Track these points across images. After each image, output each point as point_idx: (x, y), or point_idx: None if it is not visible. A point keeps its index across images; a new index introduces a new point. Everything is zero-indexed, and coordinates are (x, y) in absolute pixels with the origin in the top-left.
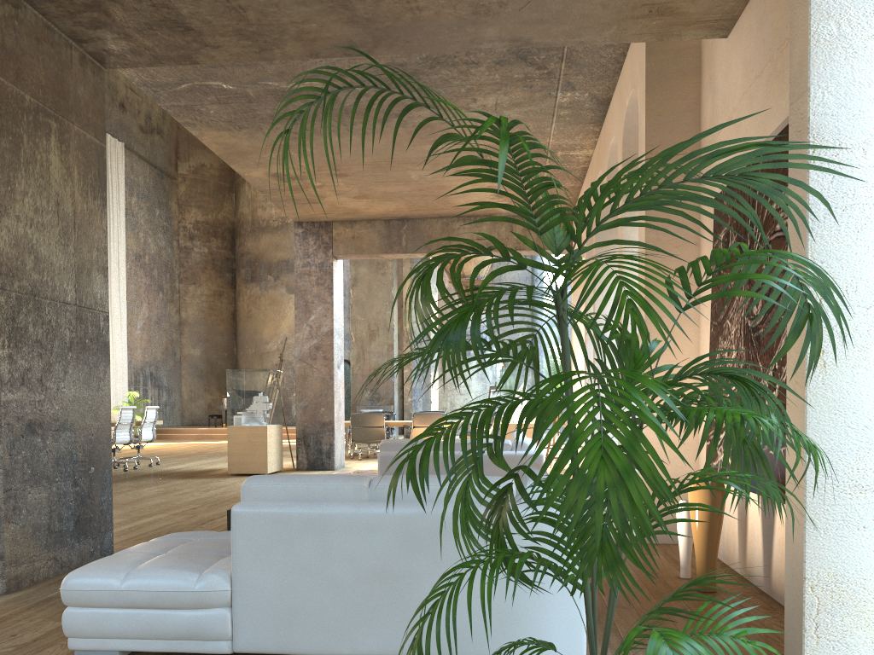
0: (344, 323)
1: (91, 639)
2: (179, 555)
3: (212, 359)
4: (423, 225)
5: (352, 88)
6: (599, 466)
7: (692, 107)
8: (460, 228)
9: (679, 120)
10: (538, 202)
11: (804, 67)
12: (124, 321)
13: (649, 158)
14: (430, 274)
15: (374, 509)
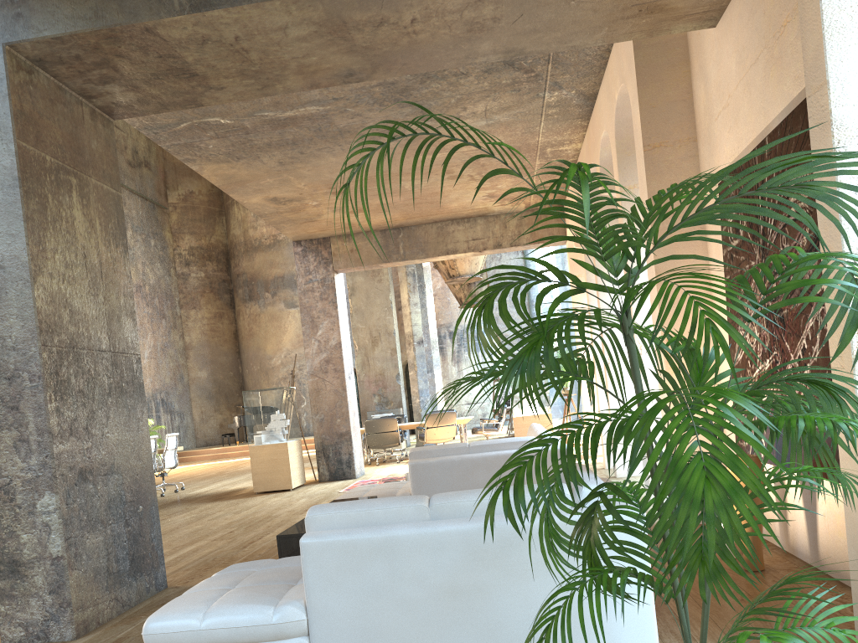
0: None
1: None
2: (249, 589)
3: (219, 379)
4: (419, 231)
5: (404, 137)
6: (705, 487)
7: (684, 96)
8: (455, 231)
9: (673, 110)
10: (603, 231)
11: (820, 61)
12: None
13: (647, 150)
14: (491, 304)
15: (438, 528)
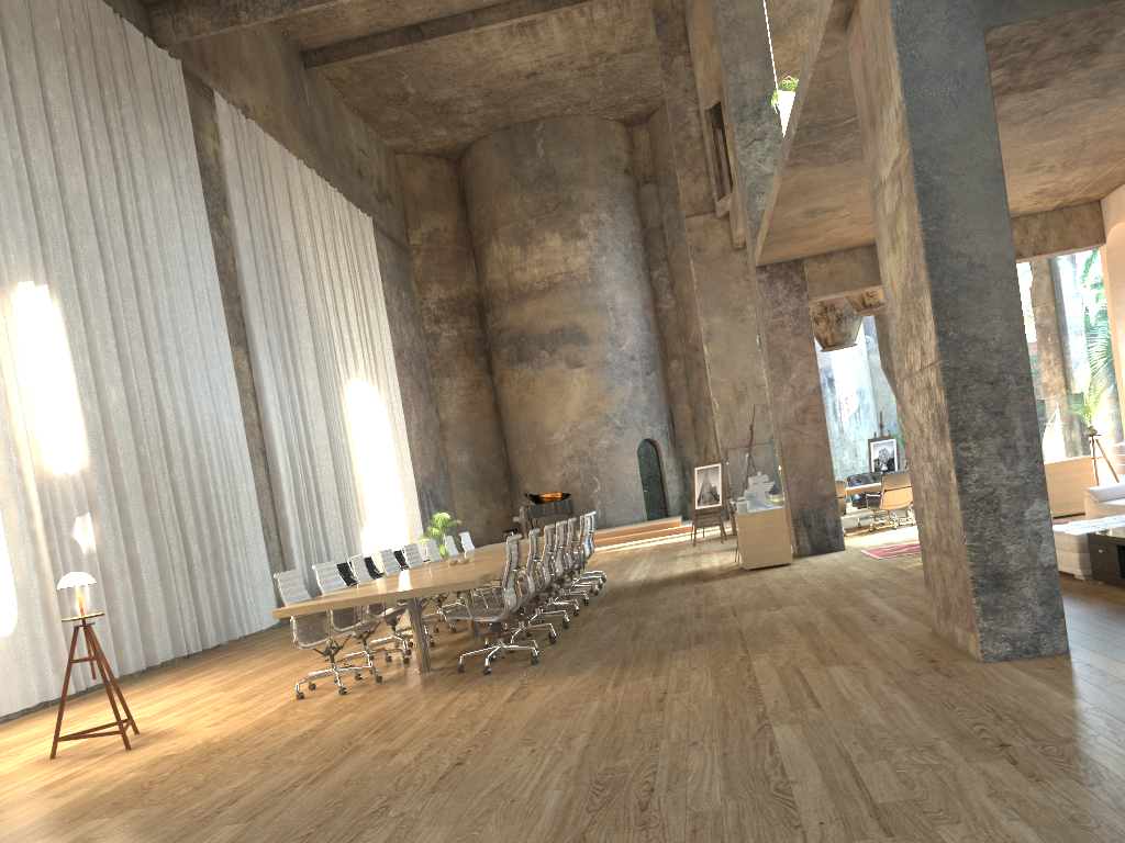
0: (640, 394)
1: None
2: None
3: (482, 464)
4: None
5: None
6: None
7: None
8: None
9: None
10: None
11: None
12: (404, 432)
13: None
14: None
15: None
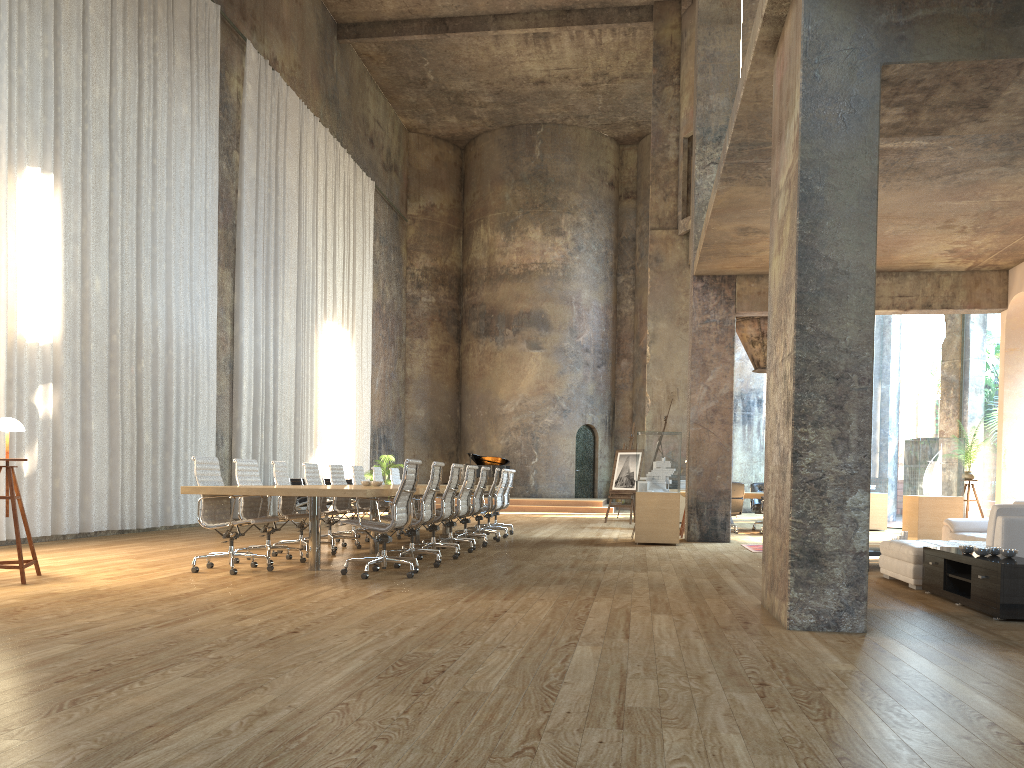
0: (588, 384)
1: None
2: None
3: (436, 421)
4: None
5: None
6: None
7: None
8: (879, 285)
9: None
10: None
11: None
12: (369, 378)
13: None
14: None
15: None
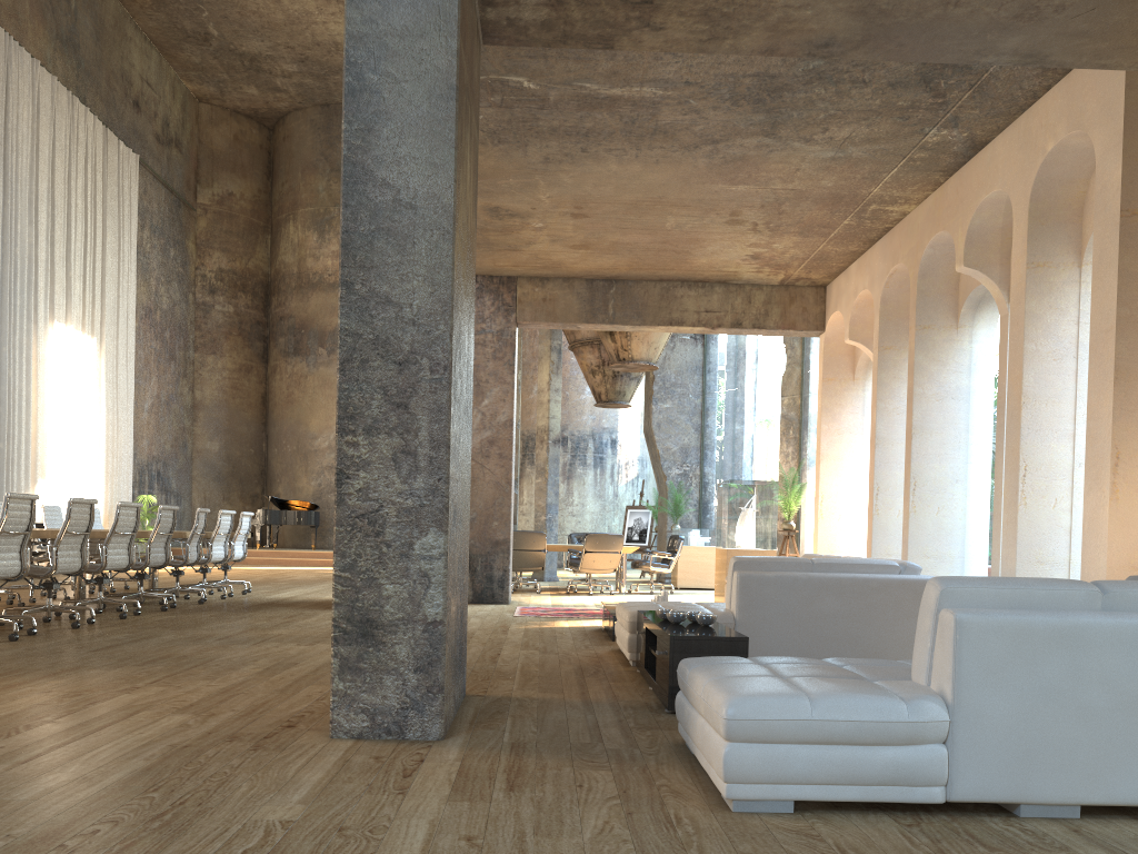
0: None
1: (759, 785)
2: (822, 679)
3: (235, 457)
4: (637, 289)
5: None
6: None
7: None
8: (684, 296)
9: None
10: None
11: None
12: (131, 399)
13: (1124, 216)
14: None
15: (1137, 619)
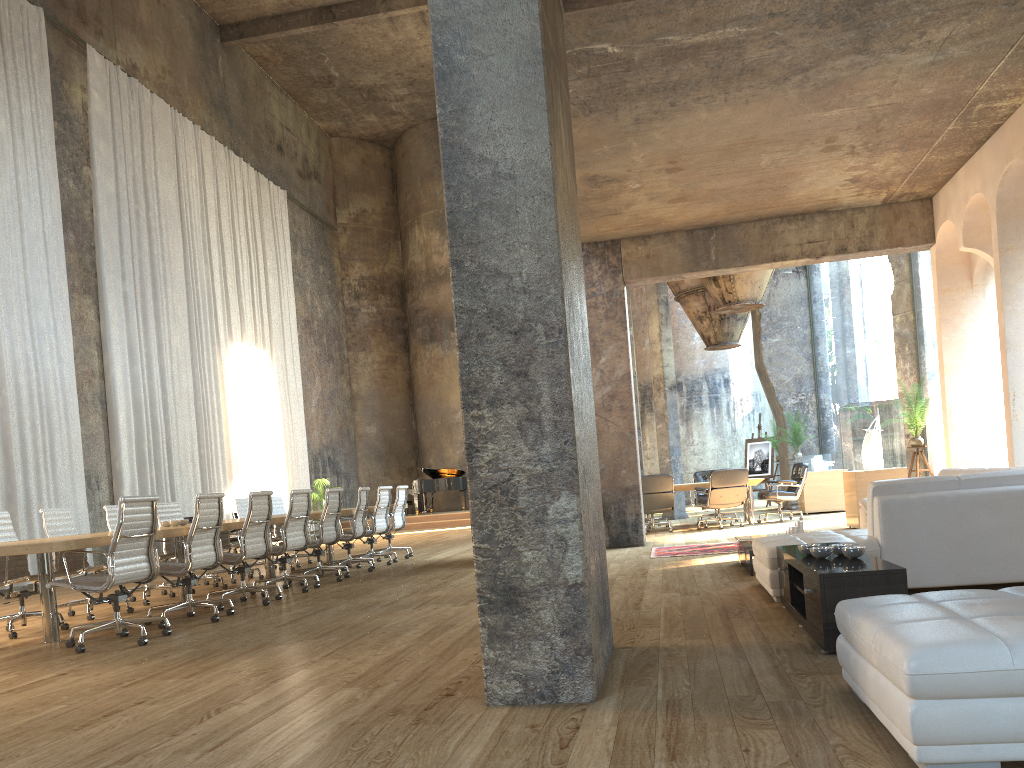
0: None
1: (956, 746)
2: (1014, 618)
3: (390, 437)
4: (736, 232)
5: None
6: None
7: None
8: (784, 231)
9: None
10: None
11: None
12: (300, 399)
13: None
14: None
15: None
